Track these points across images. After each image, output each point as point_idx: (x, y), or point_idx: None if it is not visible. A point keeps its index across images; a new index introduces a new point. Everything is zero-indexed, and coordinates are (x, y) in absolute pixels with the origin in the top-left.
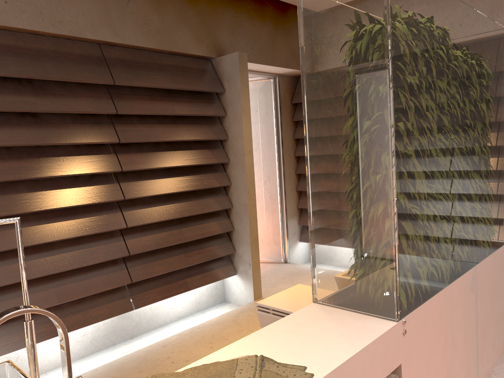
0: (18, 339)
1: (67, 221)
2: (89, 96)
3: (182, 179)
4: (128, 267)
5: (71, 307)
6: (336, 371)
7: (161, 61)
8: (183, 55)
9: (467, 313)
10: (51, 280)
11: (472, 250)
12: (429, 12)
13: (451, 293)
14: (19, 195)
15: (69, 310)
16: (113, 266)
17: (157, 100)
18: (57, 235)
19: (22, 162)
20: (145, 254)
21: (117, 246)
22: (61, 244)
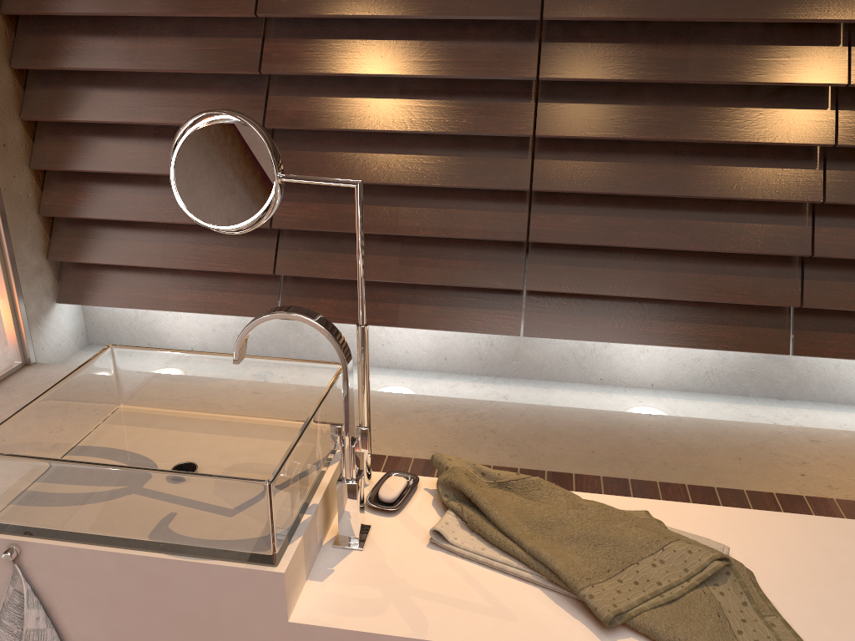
0: (591, 327)
1: (709, 167)
2: None
3: None
4: (805, 278)
5: (680, 310)
6: None
7: None
8: None
9: None
10: (660, 257)
11: None
12: None
13: None
14: (640, 108)
15: (676, 313)
16: (776, 267)
17: None
18: (683, 188)
19: (658, 50)
20: (853, 263)
21: (793, 233)
22: (690, 204)
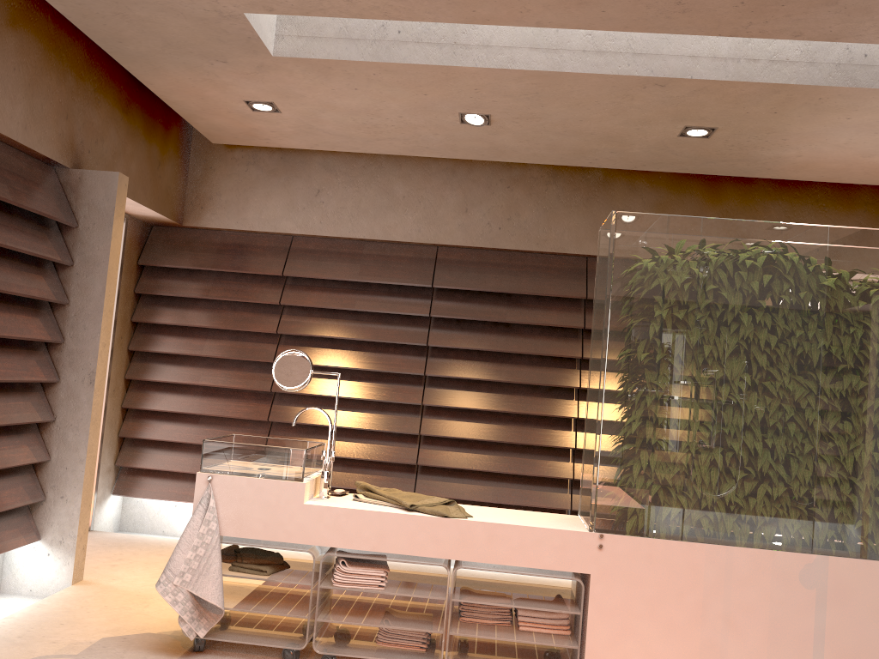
0: None
1: (516, 427)
2: (561, 309)
3: None
4: (573, 493)
5: None
6: (485, 524)
7: None
8: None
9: (784, 605)
10: (493, 479)
11: (811, 529)
12: (703, 247)
13: (729, 558)
14: (478, 393)
15: None
16: (557, 486)
17: None
18: (502, 437)
19: (487, 364)
20: None
21: (563, 466)
22: (508, 448)
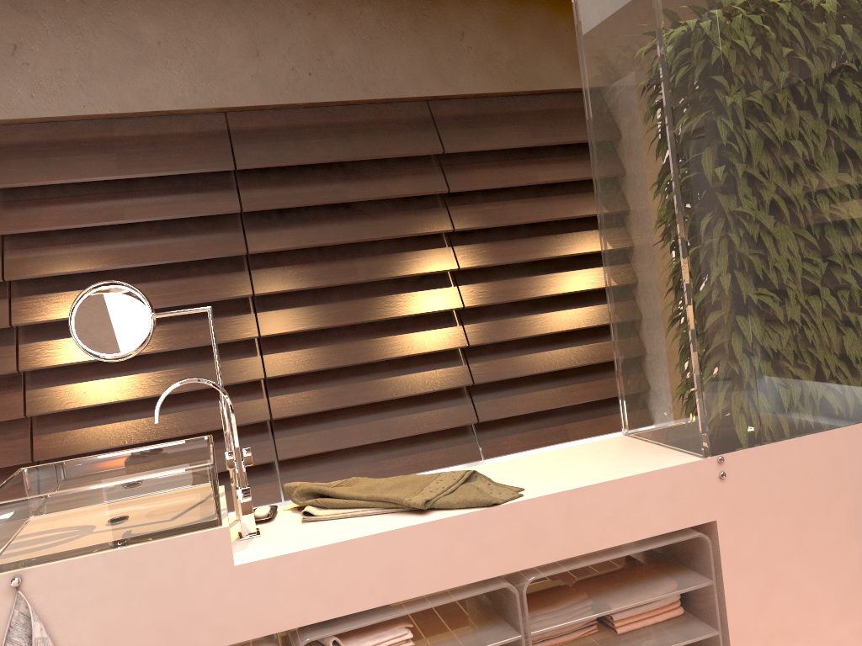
0: (337, 478)
1: (390, 337)
2: (413, 173)
3: (554, 277)
4: (474, 402)
5: (399, 447)
6: (557, 497)
7: (516, 108)
8: (555, 93)
9: None
10: (374, 410)
11: None
12: None
13: None
14: (332, 305)
15: (396, 450)
16: (454, 398)
17: (509, 165)
18: (376, 354)
19: (334, 264)
20: (500, 384)
21: (457, 371)
22: (384, 366)
